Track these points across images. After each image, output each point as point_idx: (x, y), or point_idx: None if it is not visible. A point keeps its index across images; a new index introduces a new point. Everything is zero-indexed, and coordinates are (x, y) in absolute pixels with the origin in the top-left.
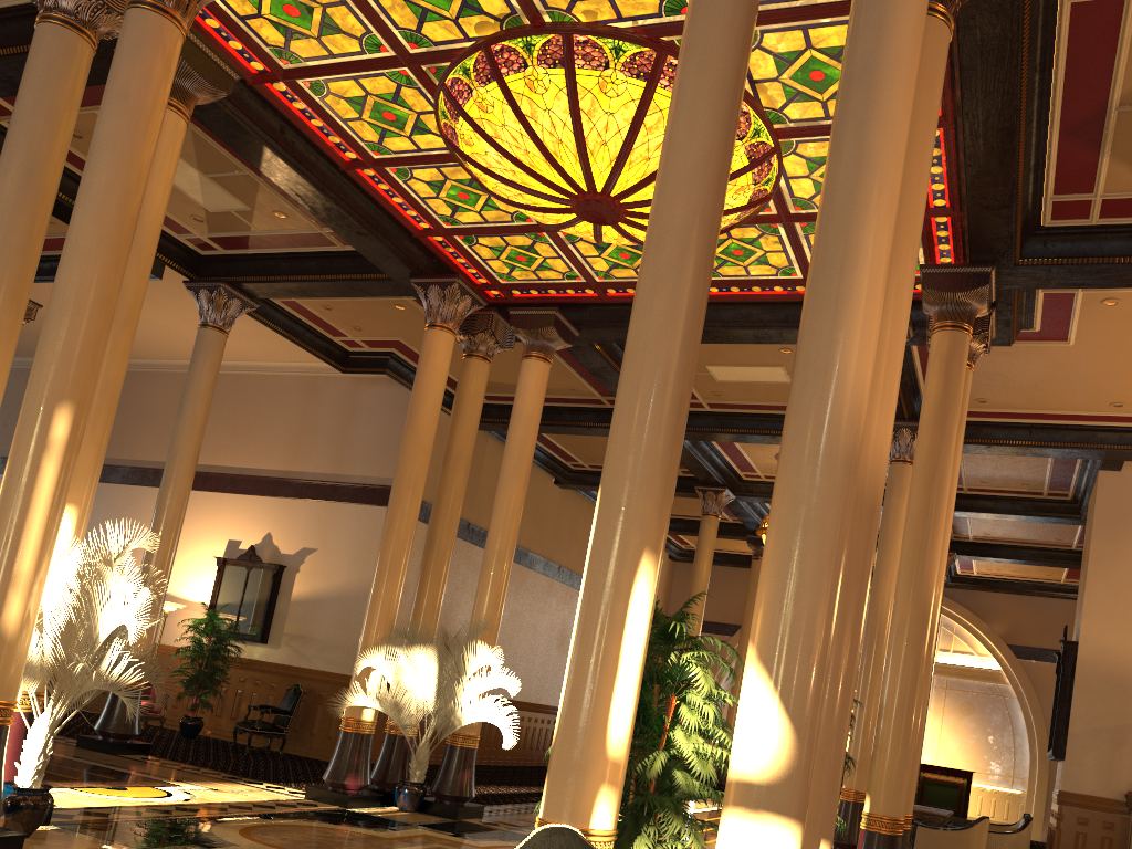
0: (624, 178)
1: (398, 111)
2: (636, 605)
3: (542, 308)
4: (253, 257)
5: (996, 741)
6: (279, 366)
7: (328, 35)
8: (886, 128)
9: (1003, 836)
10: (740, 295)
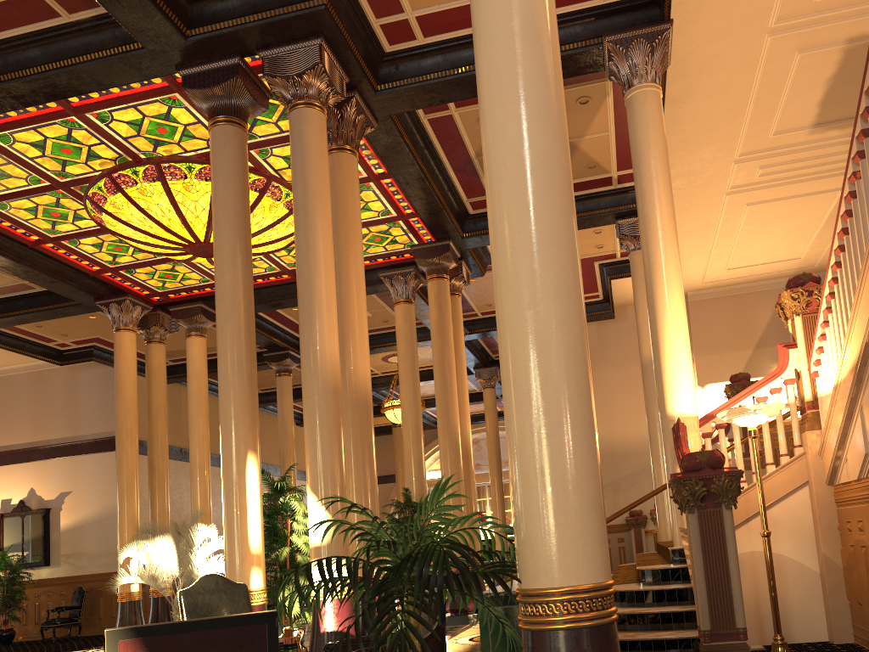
0: None
1: (61, 210)
2: (250, 478)
3: (191, 304)
4: None
5: None
6: (9, 369)
7: (4, 179)
8: (317, 230)
9: None
10: None
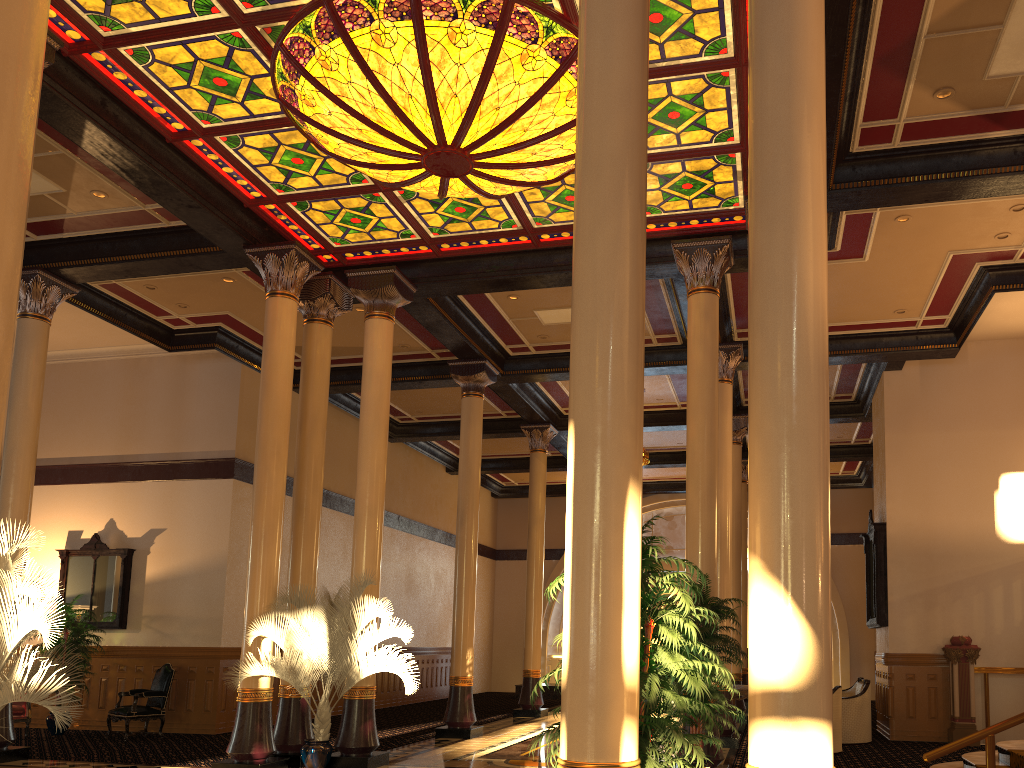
0: (474, 129)
1: (230, 75)
2: (629, 534)
3: (380, 268)
4: (70, 240)
5: None
6: (97, 352)
7: None
8: (809, 44)
9: (849, 700)
10: (570, 240)
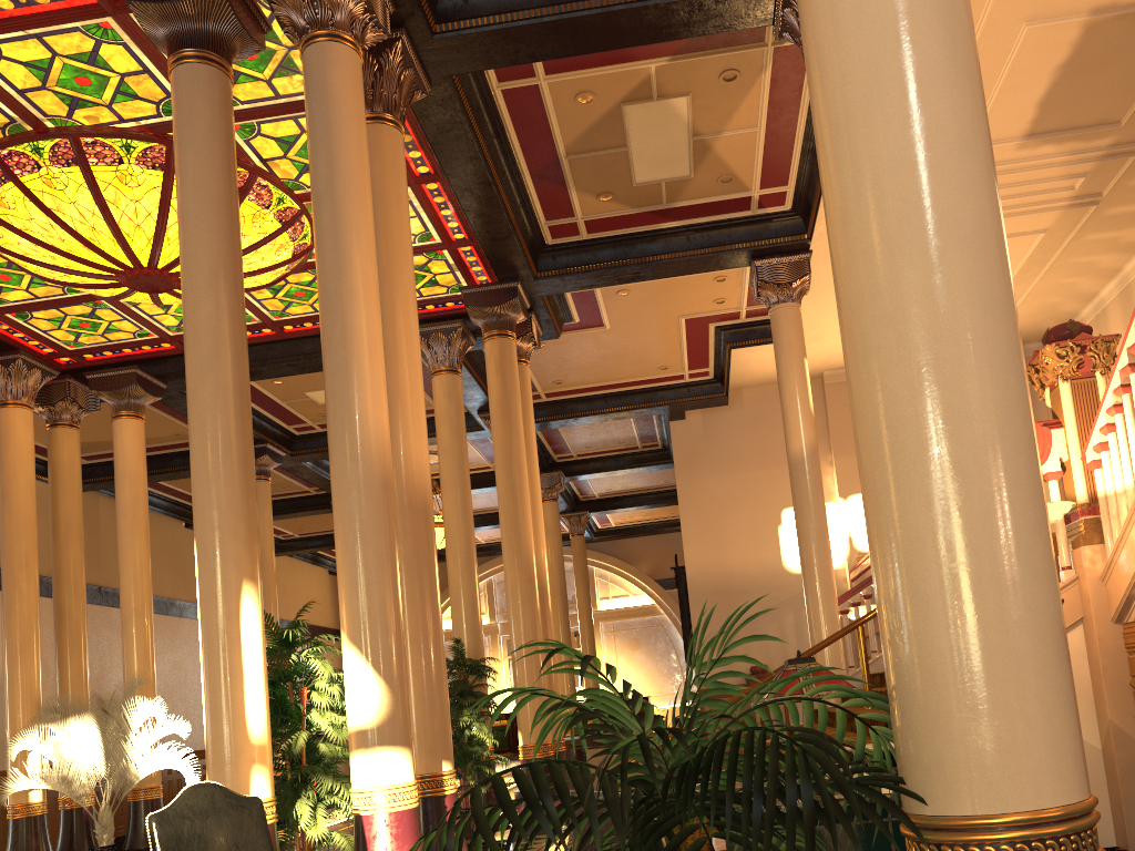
0: (166, 252)
1: None
2: (247, 624)
3: (120, 369)
4: None
5: (665, 665)
6: None
7: None
8: (353, 233)
9: None
10: (315, 329)
